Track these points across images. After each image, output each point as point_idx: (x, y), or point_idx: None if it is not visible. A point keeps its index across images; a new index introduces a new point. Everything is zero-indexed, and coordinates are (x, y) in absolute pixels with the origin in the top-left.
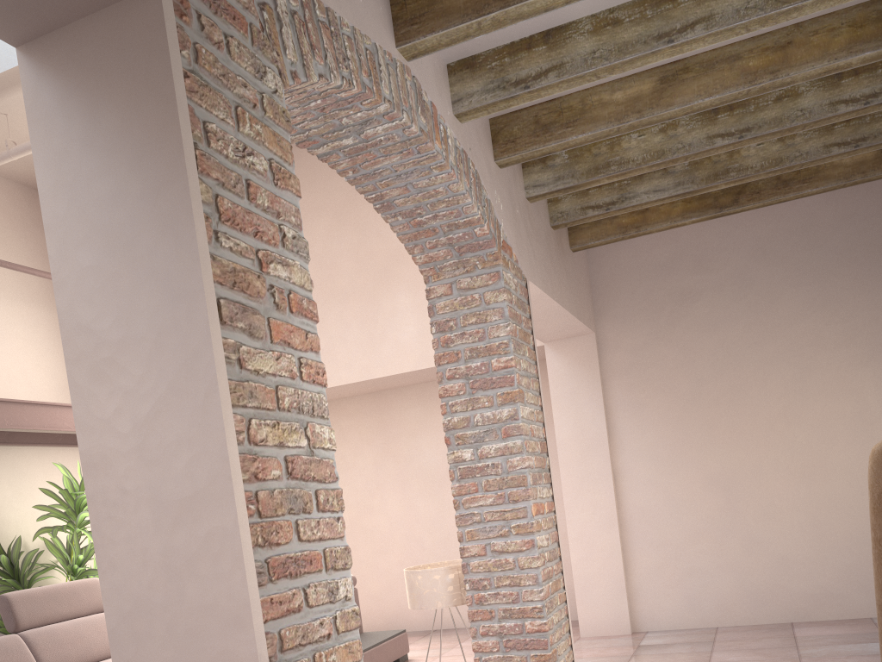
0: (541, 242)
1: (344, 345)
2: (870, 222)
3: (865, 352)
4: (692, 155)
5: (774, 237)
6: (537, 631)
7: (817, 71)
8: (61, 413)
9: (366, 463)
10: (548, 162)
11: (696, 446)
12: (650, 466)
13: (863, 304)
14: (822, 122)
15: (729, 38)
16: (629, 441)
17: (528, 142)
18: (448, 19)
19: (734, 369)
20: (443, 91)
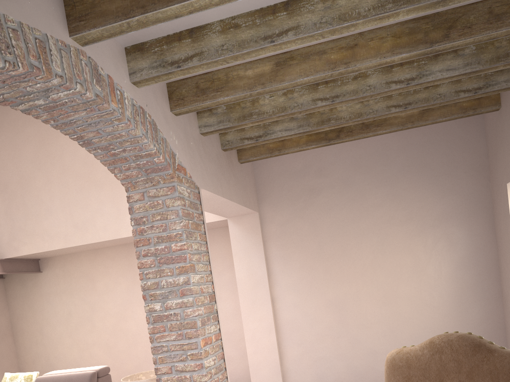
0: (213, 161)
1: (101, 216)
2: (419, 150)
3: (417, 227)
4: (303, 111)
5: (364, 157)
6: None
7: (374, 64)
8: None
9: (122, 288)
10: (213, 111)
11: (321, 283)
12: (294, 295)
13: (416, 199)
14: (382, 94)
15: (311, 41)
16: (281, 279)
17: (192, 100)
18: (105, 19)
19: (342, 236)
20: (120, 66)
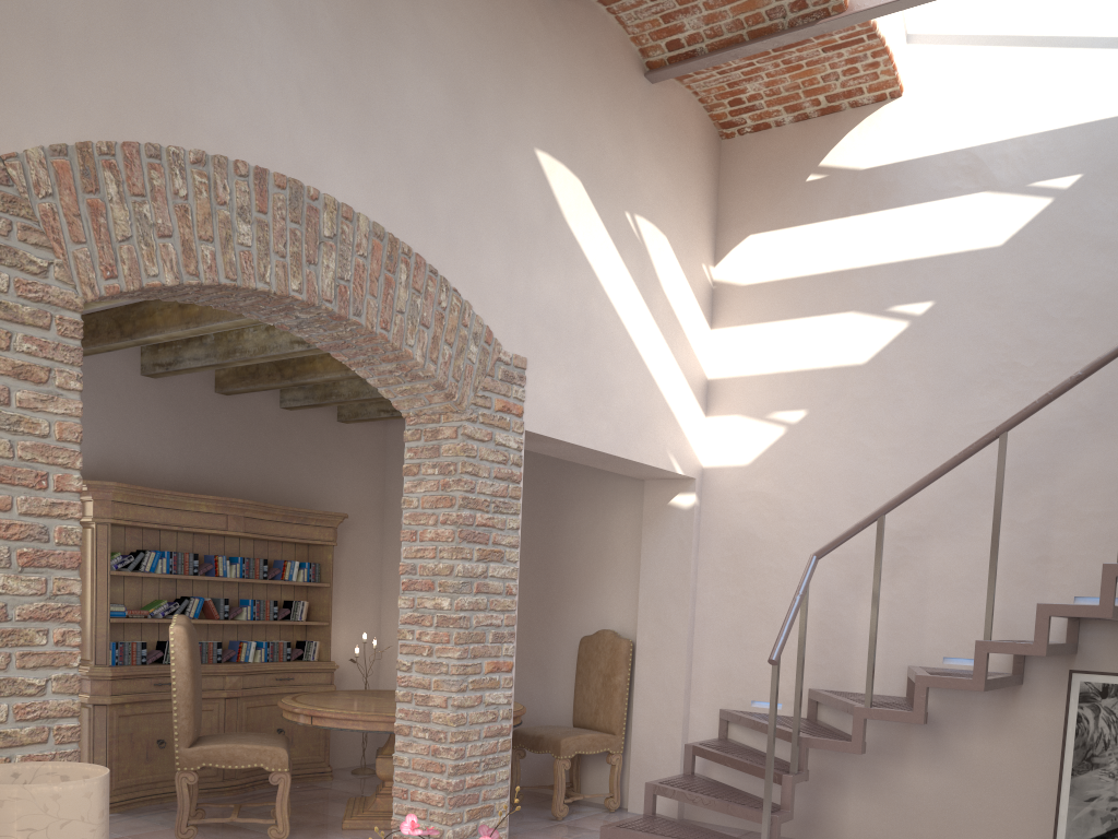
0: None
1: None
2: None
3: None
4: None
5: None
6: None
7: None
8: None
9: None
10: None
11: None
12: None
13: None
14: None
15: None
16: None
17: None
18: None
19: None
20: None
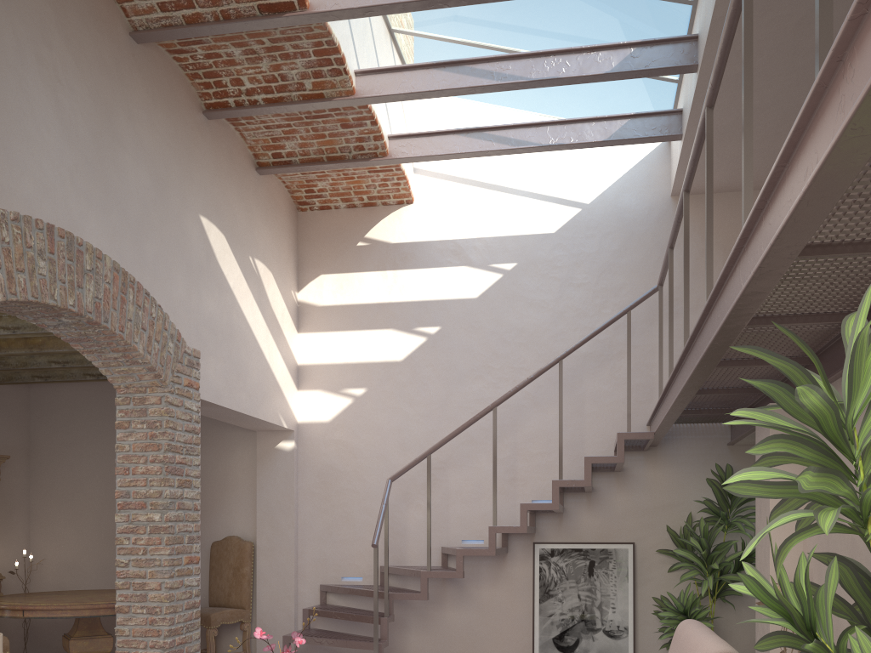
0: None
1: None
2: None
3: None
4: None
5: None
6: None
7: None
8: (788, 184)
9: None
10: None
11: None
12: None
13: None
14: None
15: None
16: None
17: None
18: None
19: None
20: None
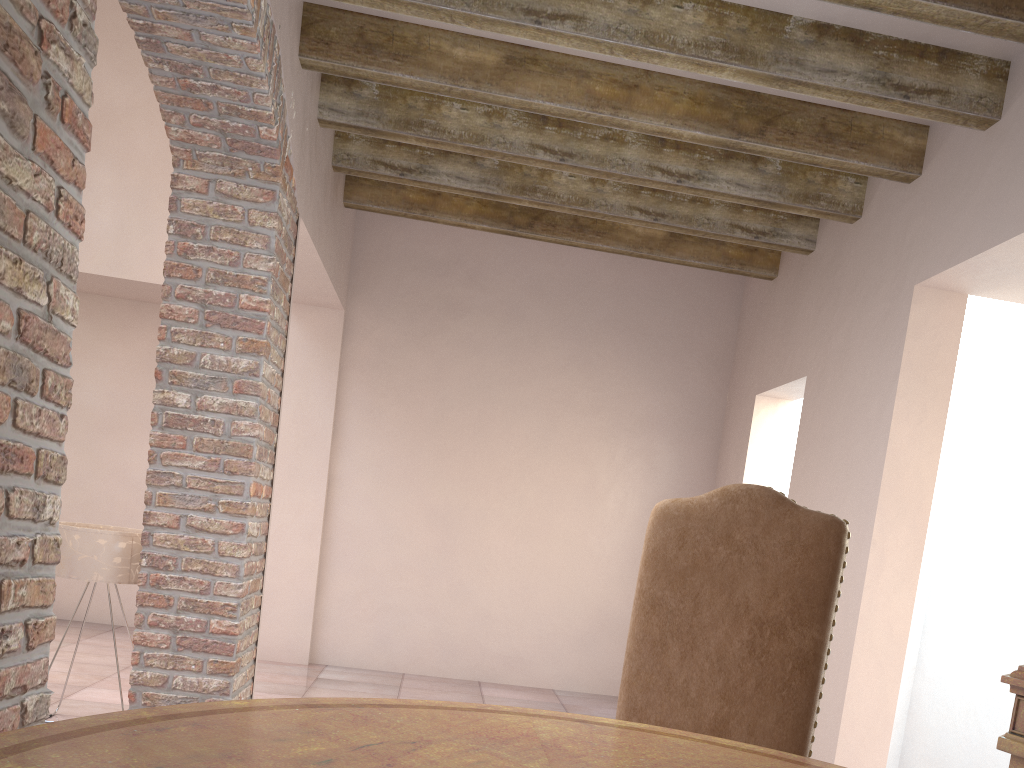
0: (320, 179)
1: None
2: (640, 301)
3: (607, 426)
4: (510, 156)
5: (553, 279)
6: (224, 633)
7: (653, 127)
8: None
9: None
10: (354, 89)
11: (426, 474)
12: (372, 482)
13: (616, 379)
14: (638, 182)
15: (592, 51)
16: (355, 447)
17: (345, 54)
18: None
19: (483, 403)
20: None
